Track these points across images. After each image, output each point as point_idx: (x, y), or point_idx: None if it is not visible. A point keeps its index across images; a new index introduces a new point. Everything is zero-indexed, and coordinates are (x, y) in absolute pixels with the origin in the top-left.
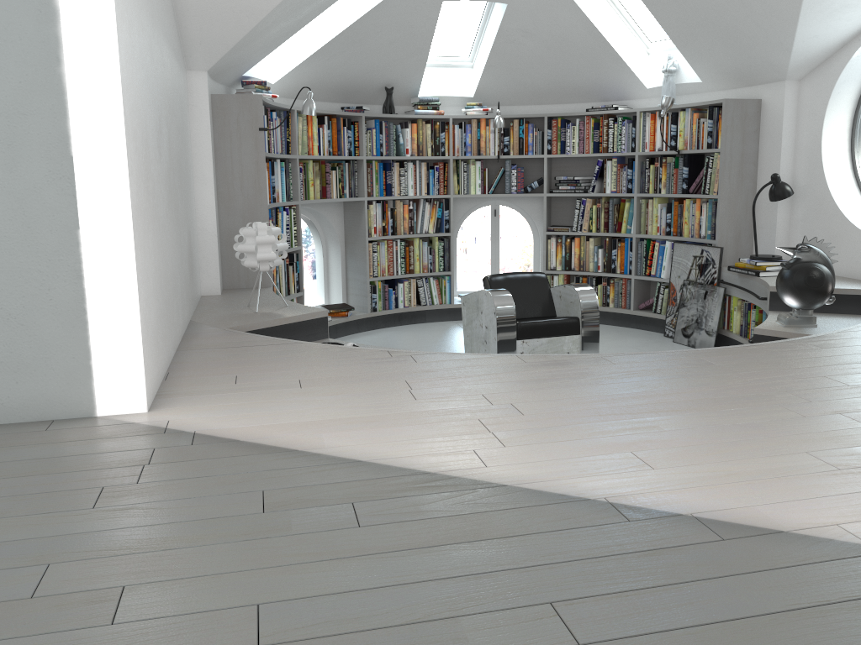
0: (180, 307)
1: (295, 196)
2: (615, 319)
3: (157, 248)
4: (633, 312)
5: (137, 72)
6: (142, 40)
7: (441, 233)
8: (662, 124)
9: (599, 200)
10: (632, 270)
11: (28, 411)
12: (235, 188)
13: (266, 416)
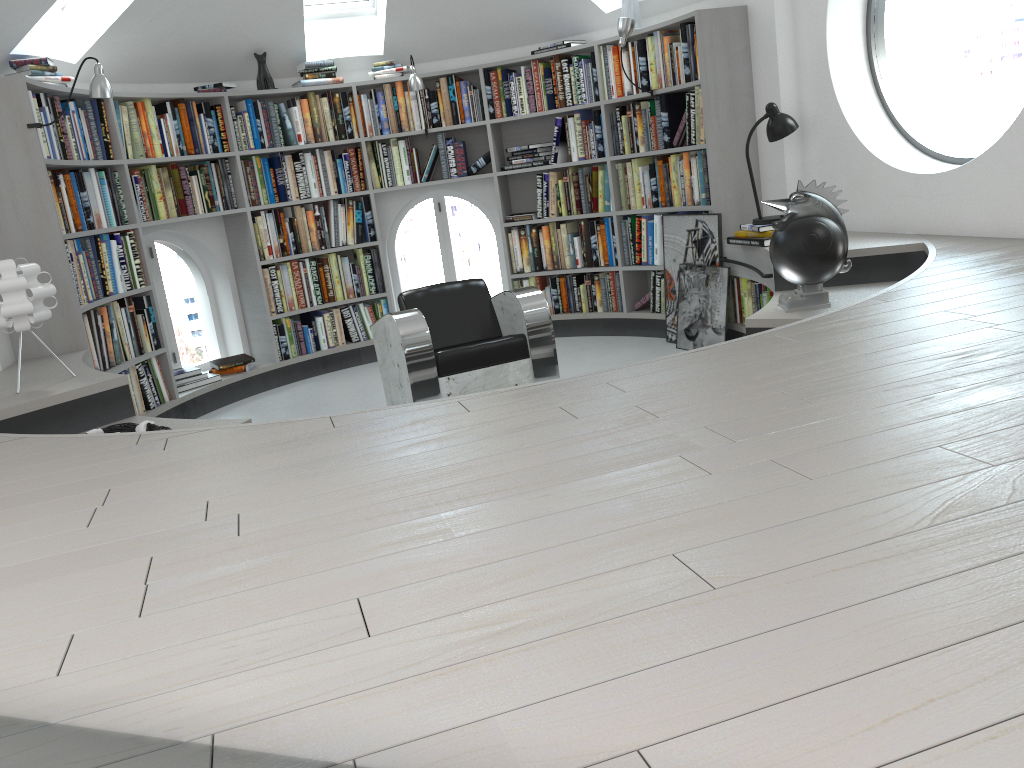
0: None
1: (131, 217)
2: (607, 327)
3: None
4: (627, 315)
5: None
6: None
7: (364, 243)
8: (629, 58)
9: (565, 172)
10: (618, 259)
11: None
12: (7, 215)
13: None
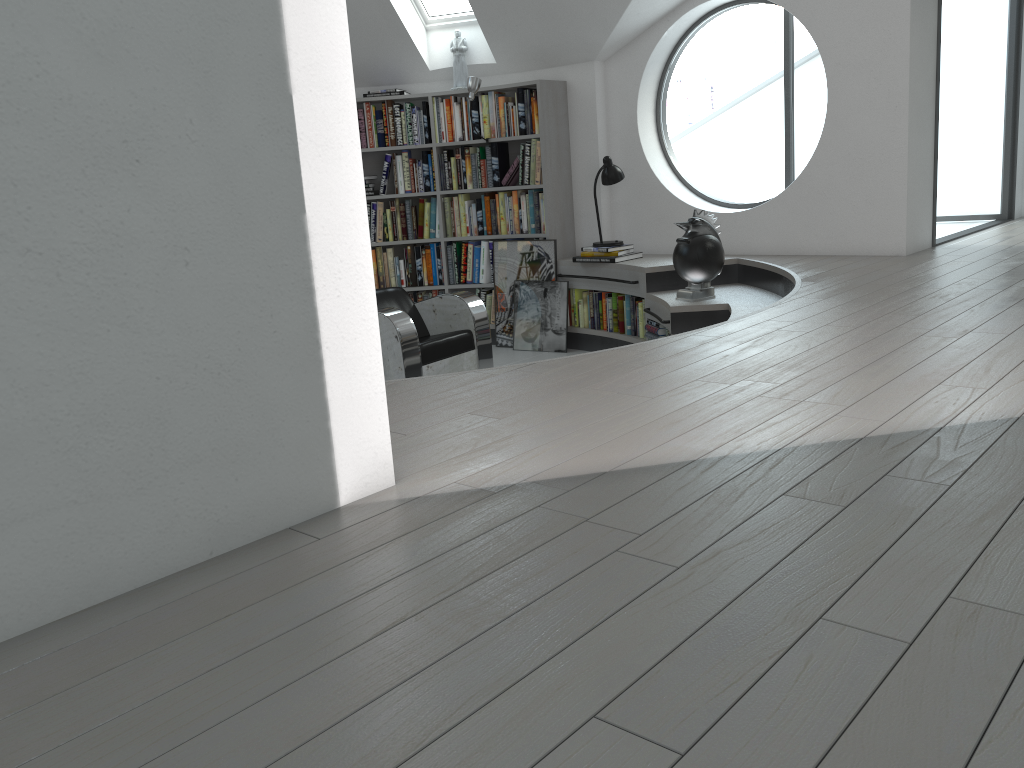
0: None
1: None
2: None
3: None
4: None
5: None
6: None
7: None
8: (461, 110)
9: (394, 202)
10: (445, 279)
11: (254, 523)
12: None
13: (558, 448)
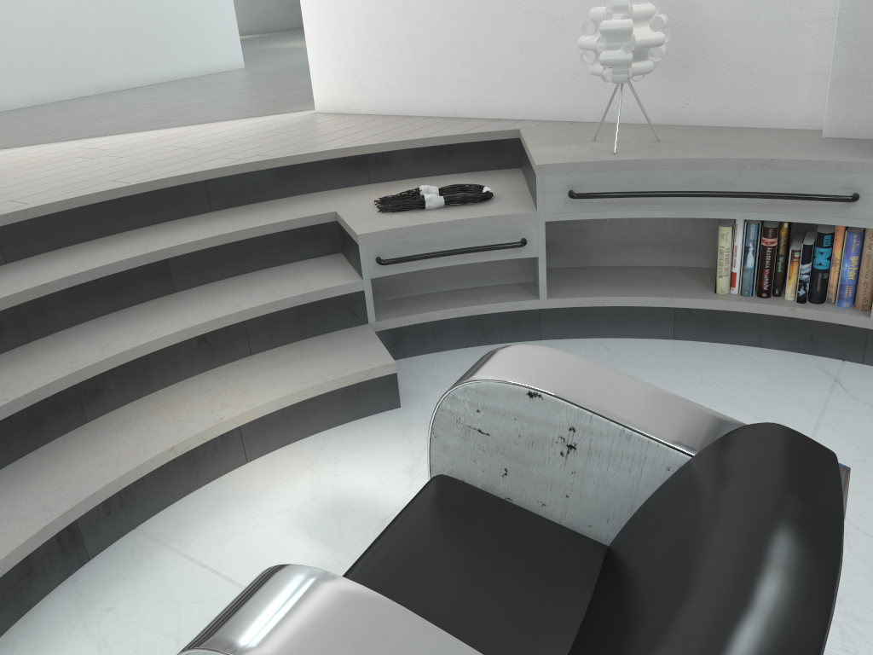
0: (507, 86)
1: None
2: None
3: (385, 9)
4: None
5: None
6: None
7: None
8: None
9: None
10: None
11: None
12: None
13: (242, 125)
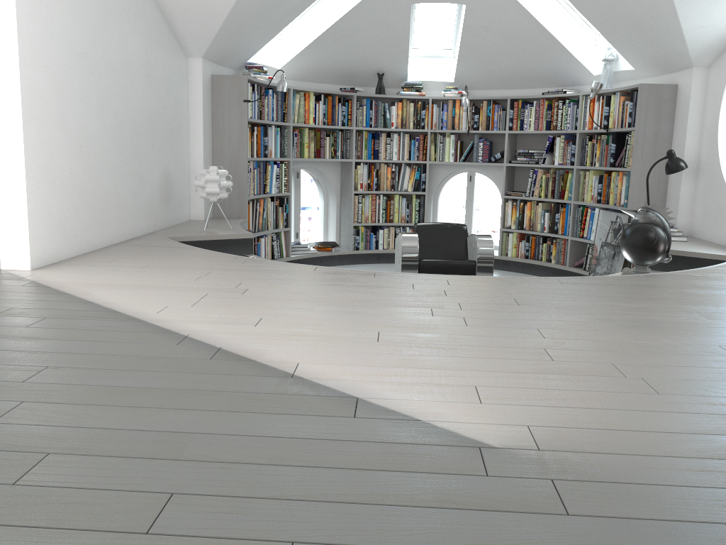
0: (129, 218)
1: (288, 154)
2: (554, 273)
3: (80, 170)
4: (568, 269)
5: (58, 52)
6: (75, 32)
7: (417, 192)
8: (599, 106)
9: (548, 170)
10: (569, 231)
11: None
12: (224, 144)
13: (88, 279)
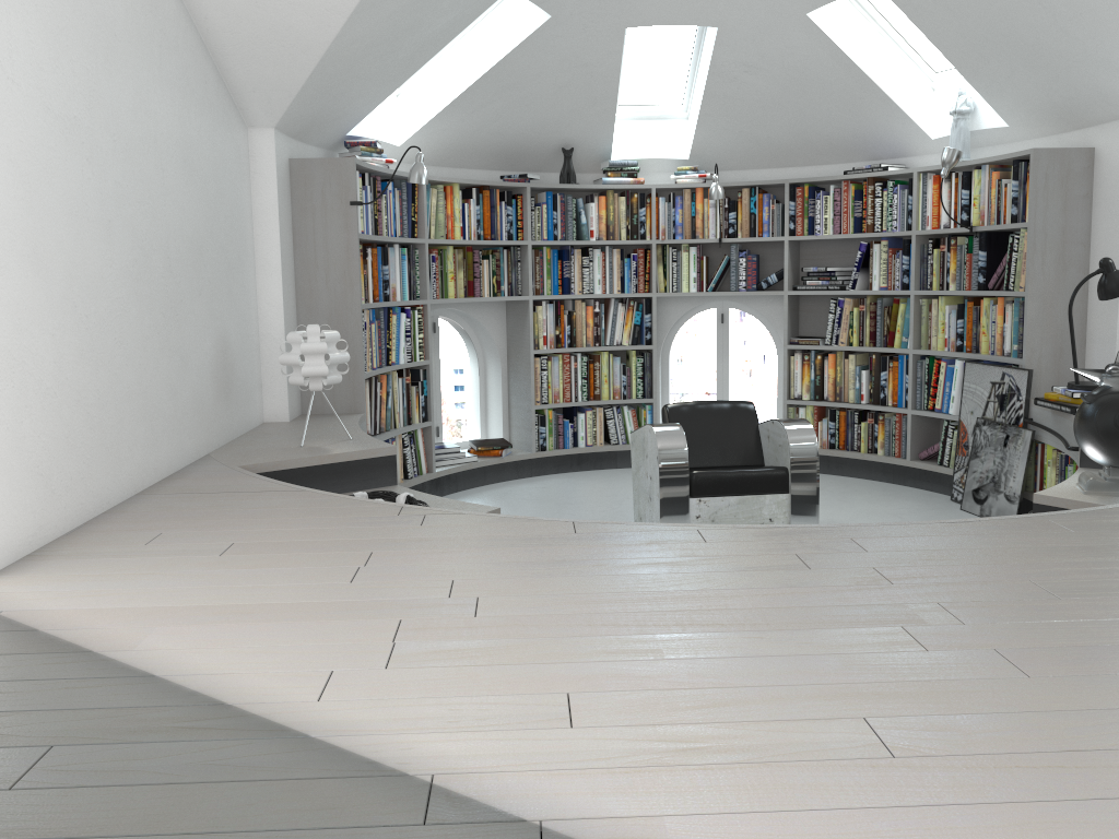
0: (165, 436)
1: (423, 293)
2: (885, 473)
3: (73, 353)
4: (910, 464)
5: (23, 115)
6: (55, 75)
7: (638, 346)
8: (950, 190)
9: (863, 300)
10: (908, 401)
11: None
12: (318, 281)
13: (119, 596)
